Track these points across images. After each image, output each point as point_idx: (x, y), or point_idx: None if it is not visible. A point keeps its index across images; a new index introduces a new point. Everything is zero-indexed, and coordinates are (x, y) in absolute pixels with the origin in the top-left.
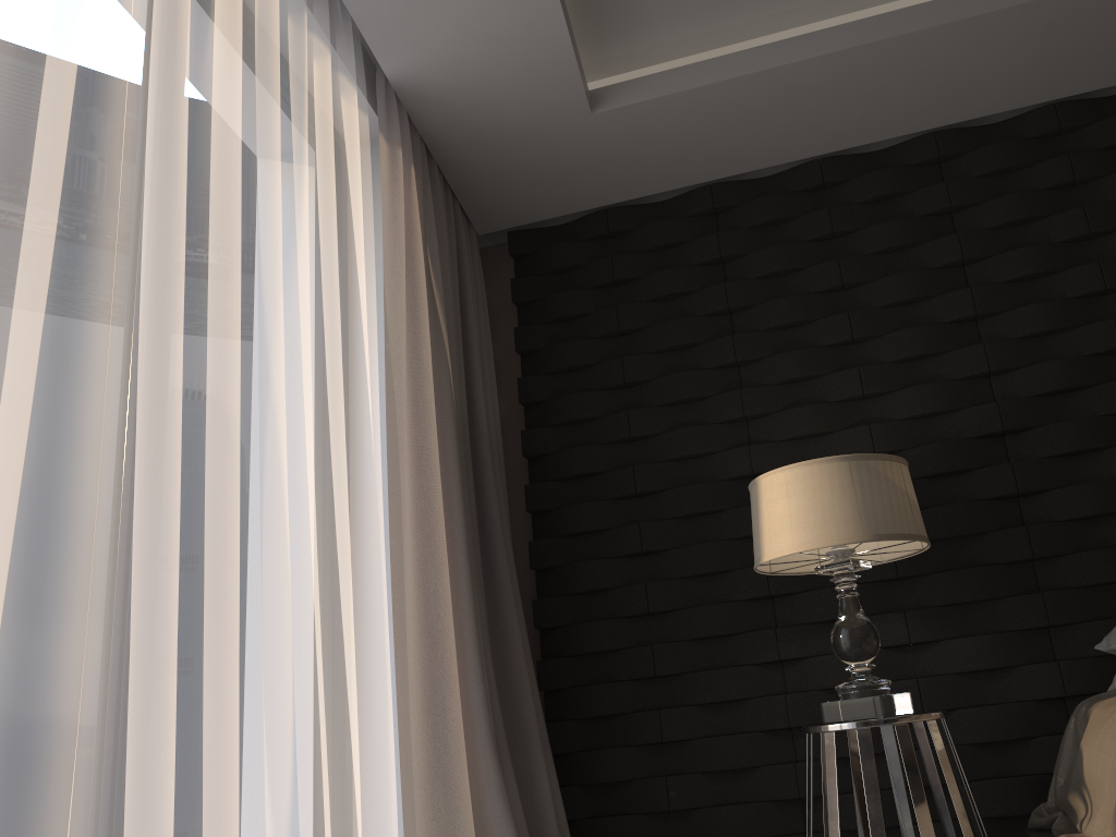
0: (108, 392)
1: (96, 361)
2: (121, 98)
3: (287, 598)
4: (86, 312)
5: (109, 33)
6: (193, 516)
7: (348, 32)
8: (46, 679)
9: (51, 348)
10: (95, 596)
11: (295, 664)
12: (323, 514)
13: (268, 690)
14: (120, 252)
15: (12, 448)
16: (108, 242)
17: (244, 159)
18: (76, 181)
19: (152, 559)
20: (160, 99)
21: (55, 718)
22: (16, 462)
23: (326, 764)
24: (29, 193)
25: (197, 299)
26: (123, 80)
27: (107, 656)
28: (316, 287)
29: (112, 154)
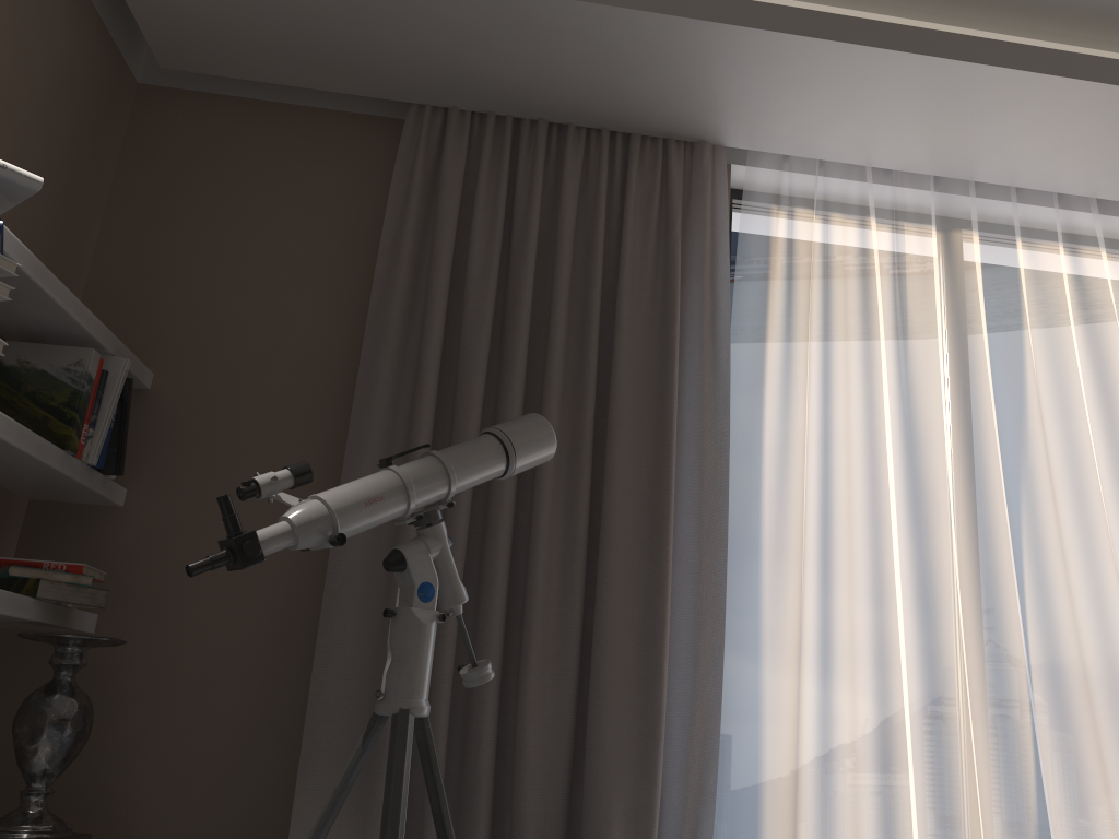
0: (857, 575)
1: (838, 565)
2: (839, 420)
3: (1019, 672)
4: (831, 541)
5: (830, 388)
6: (930, 628)
7: (1089, 204)
8: (830, 720)
9: (823, 561)
10: (862, 679)
11: (1061, 712)
12: (1092, 603)
13: (1012, 730)
14: (857, 497)
15: (787, 621)
16: (838, 501)
17: (965, 385)
18: (825, 473)
19: (885, 660)
20: (869, 402)
21: (835, 738)
22: (791, 627)
23: (1097, 785)
24: (785, 501)
25: (919, 500)
26: (839, 409)
27: (872, 709)
28: (1065, 434)
29: (836, 453)
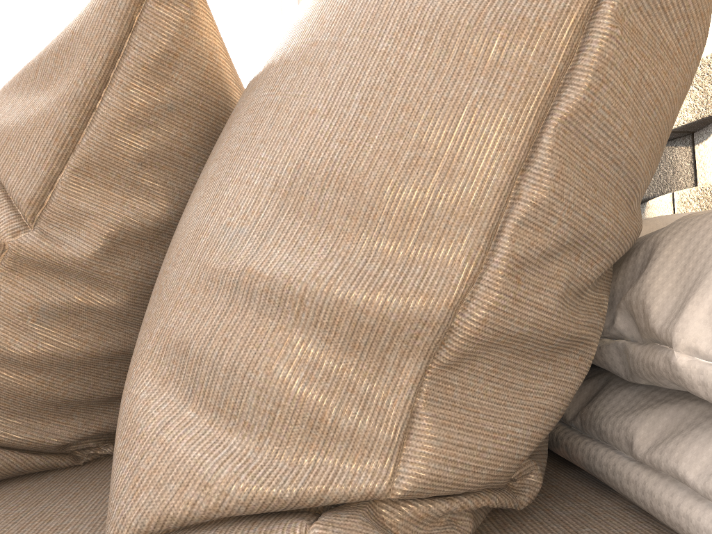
0: None
1: None
2: None
3: None
4: None
5: None
6: None
7: None
8: None
9: None
10: None
11: None
12: None
13: None
14: None
15: None
16: None
17: None
18: None
19: None
20: None
21: None
22: None
23: None
24: None
25: None
26: None
27: None
28: None
29: None
